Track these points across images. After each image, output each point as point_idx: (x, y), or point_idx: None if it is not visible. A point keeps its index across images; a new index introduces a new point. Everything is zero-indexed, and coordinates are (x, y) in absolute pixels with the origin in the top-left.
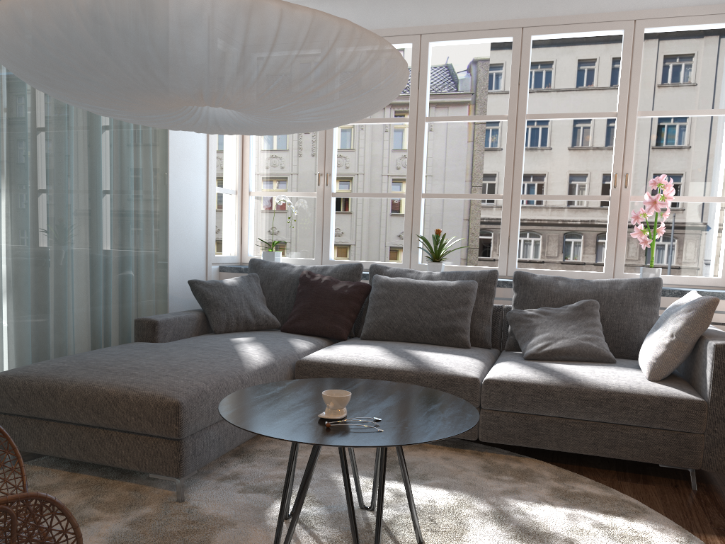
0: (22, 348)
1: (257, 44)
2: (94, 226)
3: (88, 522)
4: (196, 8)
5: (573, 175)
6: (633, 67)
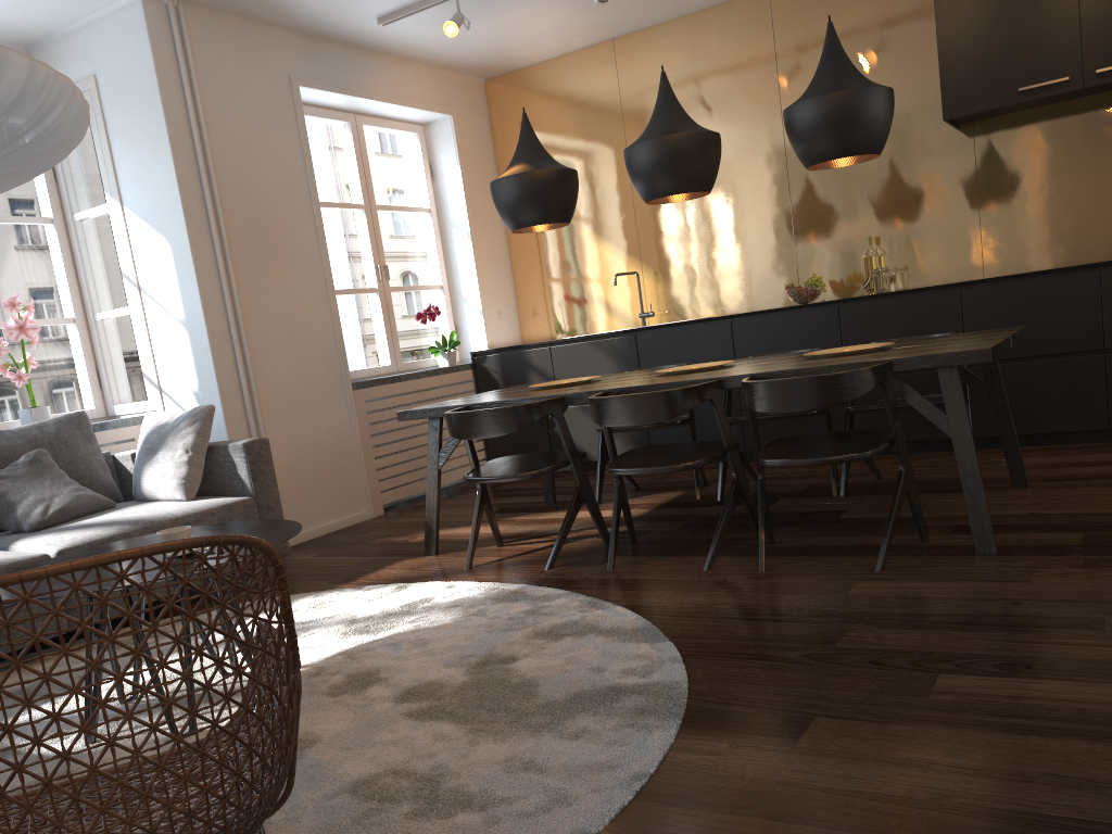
0: None
1: (52, 131)
2: None
3: None
4: (41, 85)
5: None
6: None
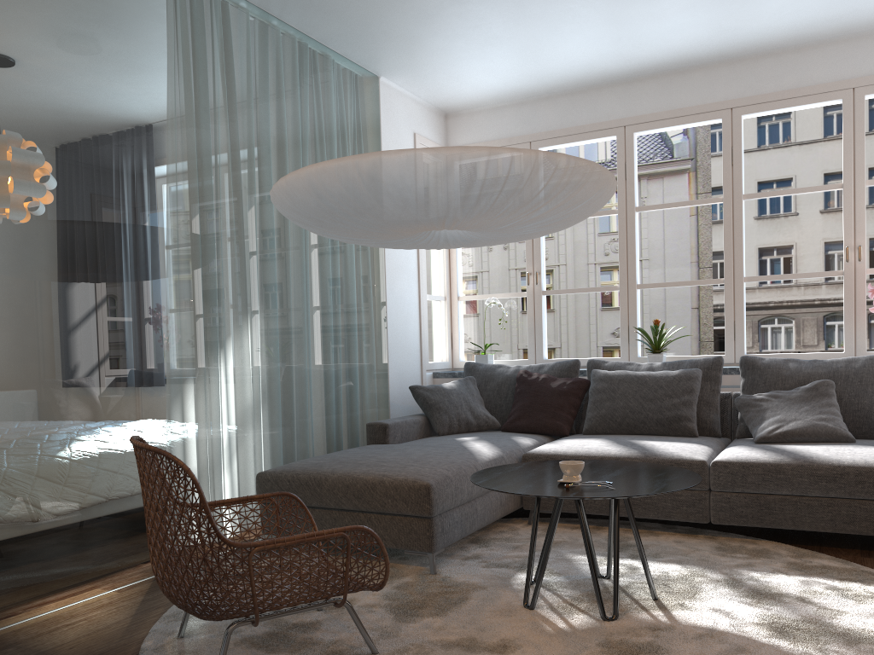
0: (276, 452)
1: (492, 183)
2: (328, 339)
3: None
4: (448, 163)
5: (832, 242)
6: (856, 136)
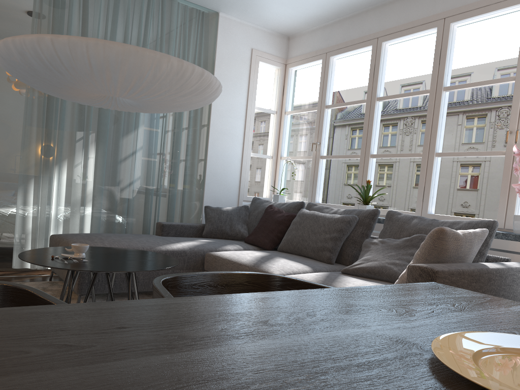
0: (91, 228)
1: (52, 58)
2: (146, 170)
3: None
4: (20, 45)
5: None
6: None
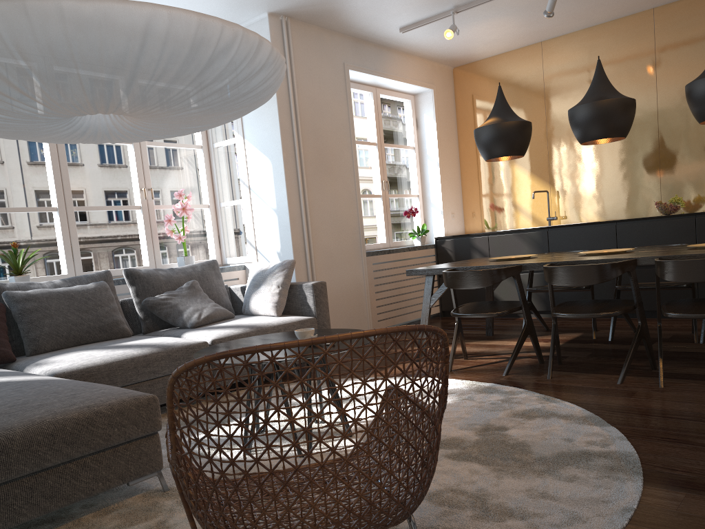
0: None
1: (268, 87)
2: None
3: (164, 525)
4: (273, 59)
5: None
6: None
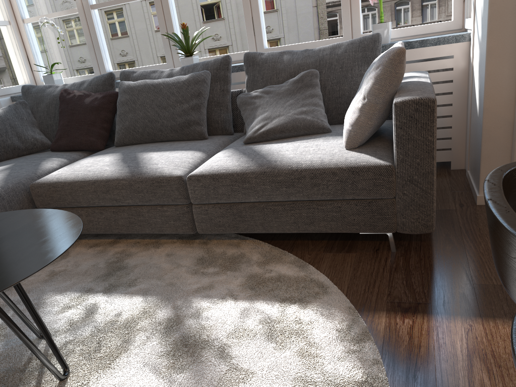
0: None
1: None
2: None
3: None
4: None
5: None
6: None
